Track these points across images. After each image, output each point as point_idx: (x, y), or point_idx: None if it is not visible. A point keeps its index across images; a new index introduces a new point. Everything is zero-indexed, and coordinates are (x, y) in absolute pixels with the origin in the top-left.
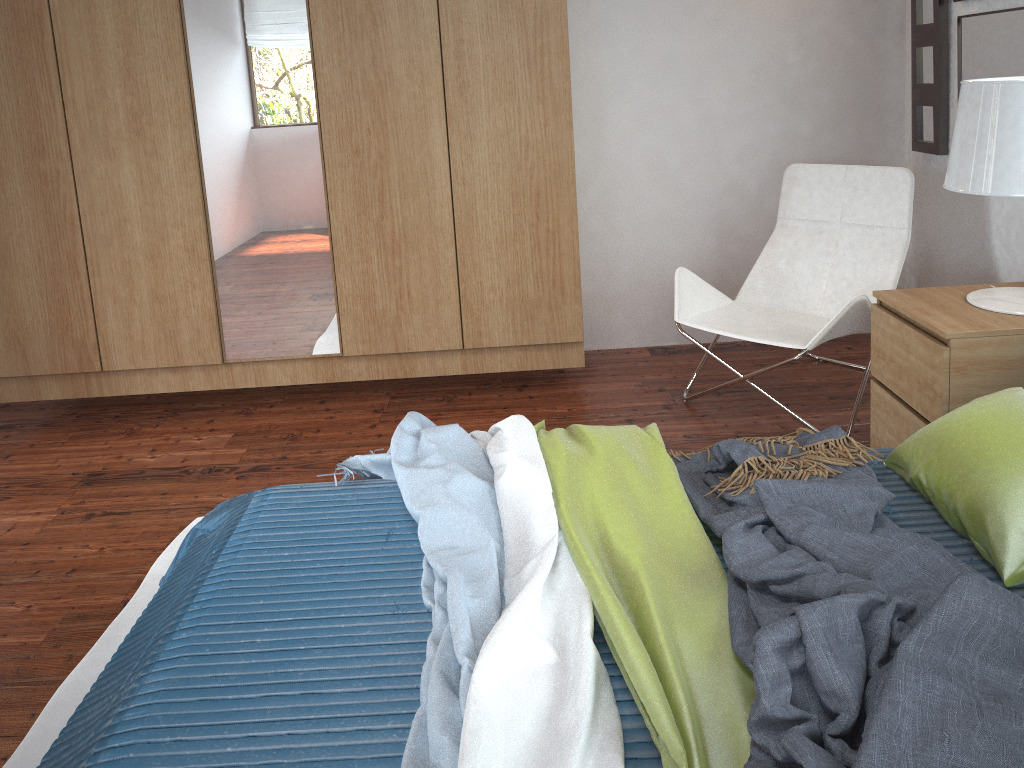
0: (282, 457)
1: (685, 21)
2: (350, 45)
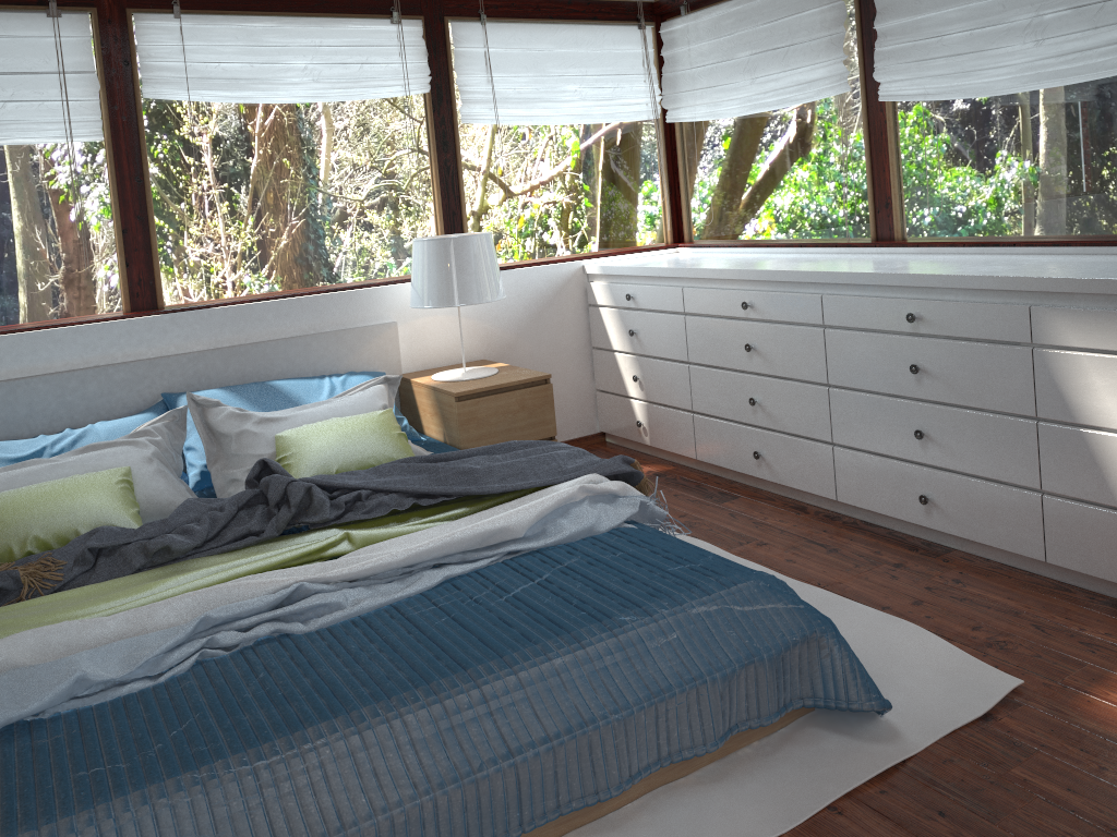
0: None
1: None
2: None
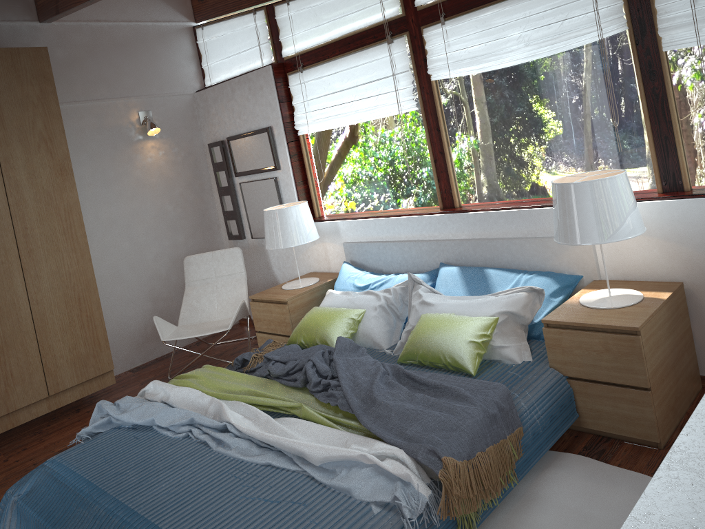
0: None
1: (117, 199)
2: None
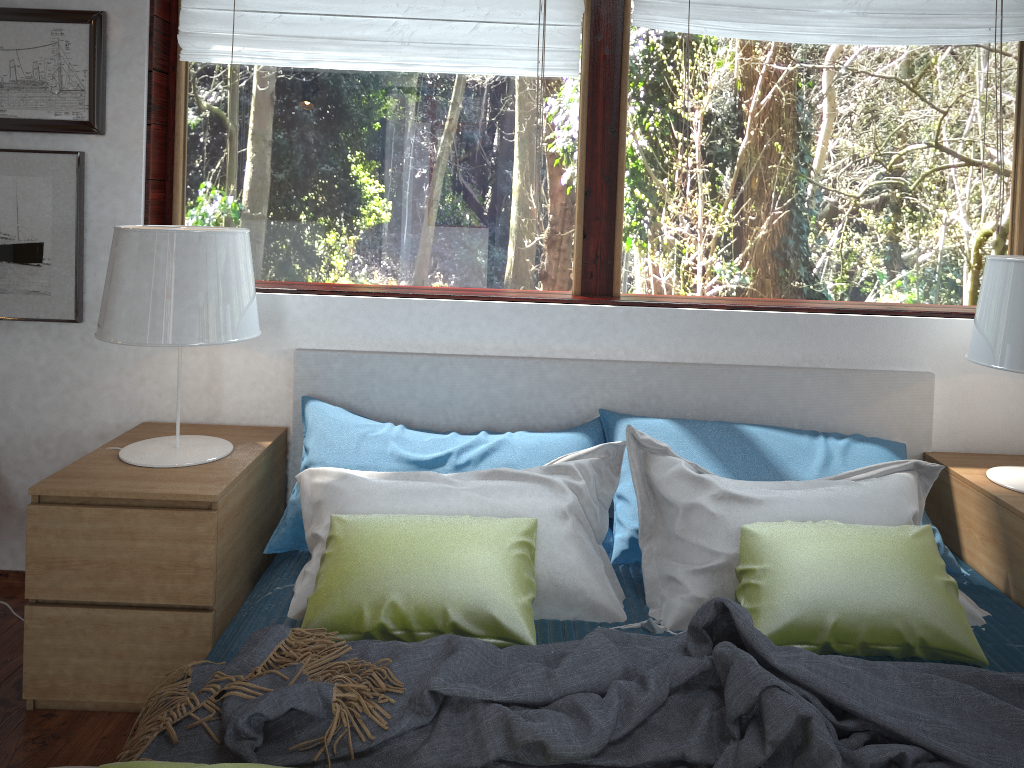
0: None
1: None
2: None
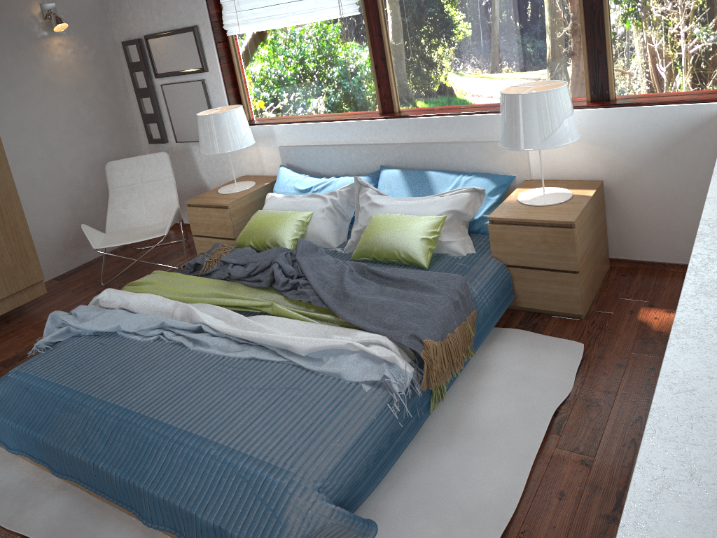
0: None
1: (25, 102)
2: None
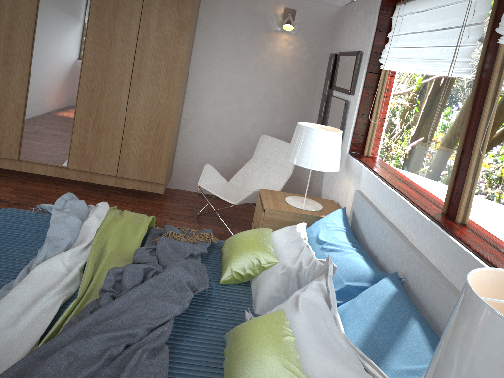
0: (29, 202)
1: (241, 69)
2: (99, 49)
